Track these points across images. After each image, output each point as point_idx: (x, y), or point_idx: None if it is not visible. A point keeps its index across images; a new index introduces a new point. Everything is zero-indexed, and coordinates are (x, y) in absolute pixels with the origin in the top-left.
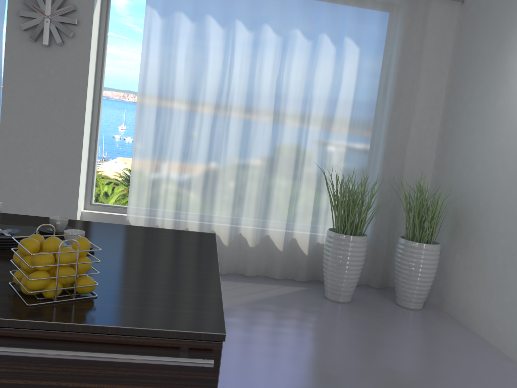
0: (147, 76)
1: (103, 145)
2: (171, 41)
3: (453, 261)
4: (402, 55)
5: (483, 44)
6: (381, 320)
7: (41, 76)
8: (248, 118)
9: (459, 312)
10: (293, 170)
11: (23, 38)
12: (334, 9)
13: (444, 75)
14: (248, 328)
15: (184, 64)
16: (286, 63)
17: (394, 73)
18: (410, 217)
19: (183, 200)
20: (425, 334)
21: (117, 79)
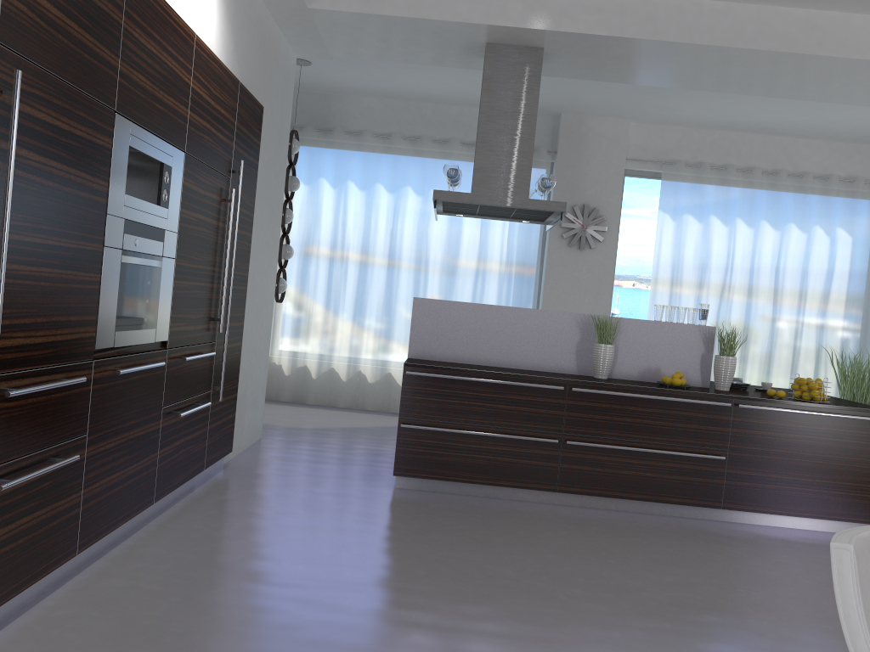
0: (659, 270)
1: None
2: (680, 239)
3: None
4: None
5: None
6: None
7: (575, 274)
8: (748, 303)
9: None
10: (792, 349)
11: (562, 244)
12: (827, 205)
13: None
14: None
15: (692, 258)
16: (782, 253)
17: None
18: None
19: None
20: None
21: (626, 272)
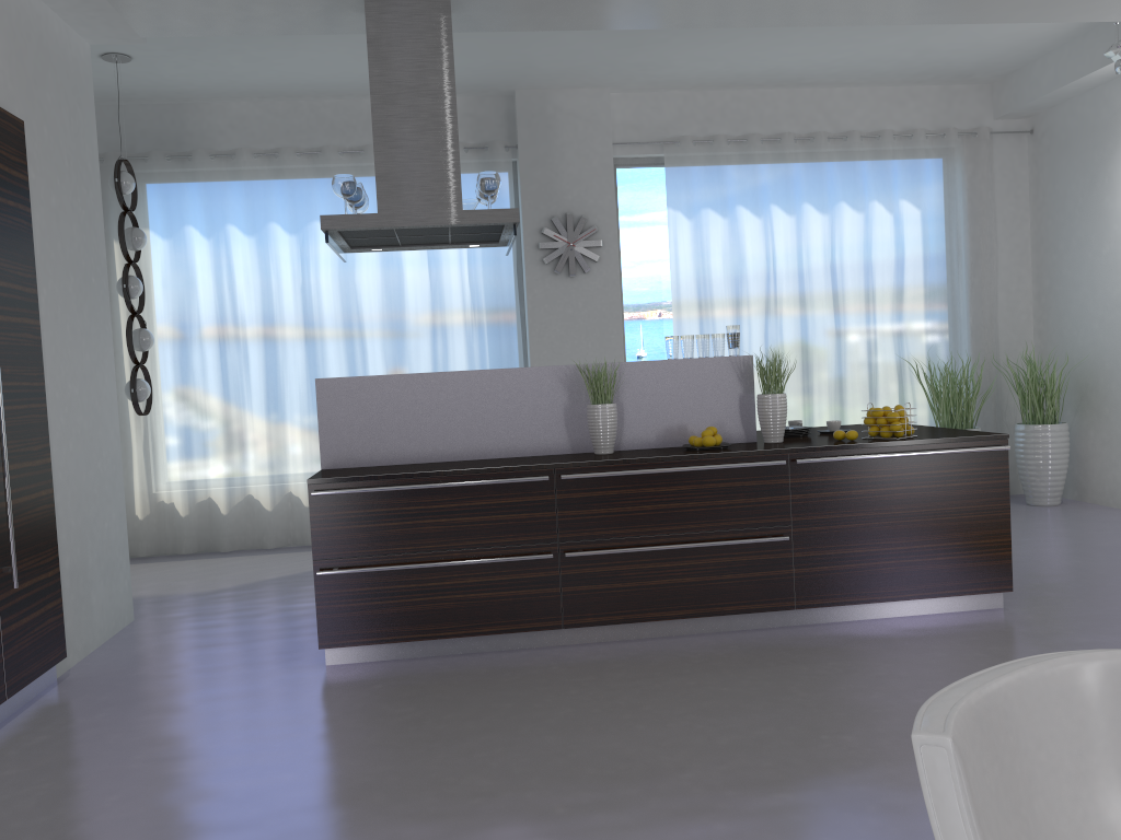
0: (680, 289)
1: None
2: (702, 244)
3: (1086, 441)
4: (971, 208)
5: (1071, 183)
6: (1021, 516)
7: (569, 311)
8: (803, 316)
9: (1106, 496)
10: (867, 368)
11: (544, 273)
12: (883, 171)
13: (1025, 221)
14: None
15: (722, 267)
16: (835, 244)
17: (965, 230)
18: (1025, 397)
19: None
20: (1077, 518)
21: (639, 298)
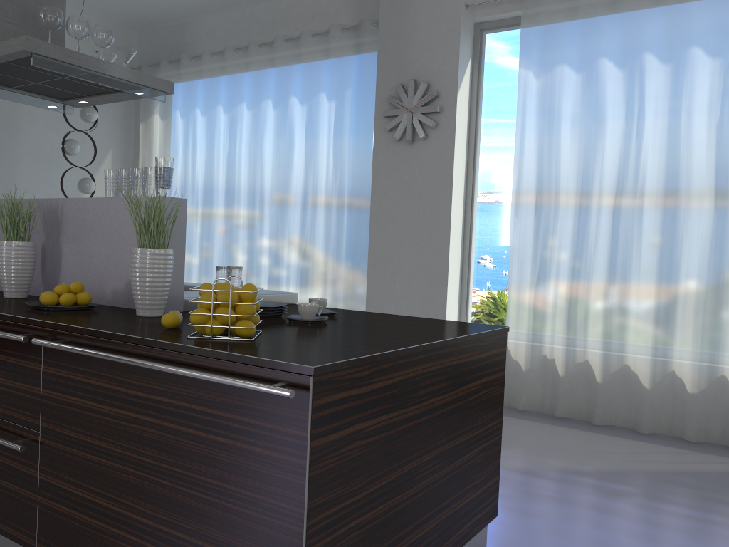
0: (524, 156)
1: (478, 251)
2: (552, 105)
3: None
4: None
5: None
6: None
7: (406, 177)
8: (671, 191)
9: None
10: None
11: (388, 140)
12: None
13: None
14: (630, 500)
15: (569, 131)
16: None
17: None
18: None
19: (578, 319)
20: None
21: (492, 168)
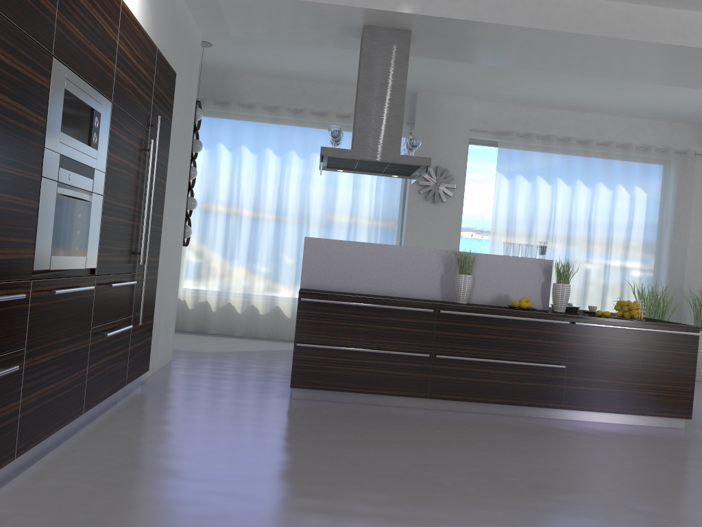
0: (497, 220)
1: None
2: (513, 195)
3: None
4: (677, 196)
5: None
6: None
7: (430, 223)
8: (568, 246)
9: None
10: (602, 283)
11: (419, 198)
12: (627, 168)
13: None
14: None
15: (523, 210)
16: (593, 206)
17: (672, 209)
18: (698, 314)
19: None
20: None
21: (471, 222)
